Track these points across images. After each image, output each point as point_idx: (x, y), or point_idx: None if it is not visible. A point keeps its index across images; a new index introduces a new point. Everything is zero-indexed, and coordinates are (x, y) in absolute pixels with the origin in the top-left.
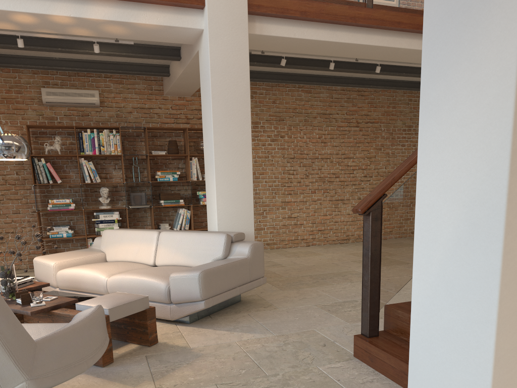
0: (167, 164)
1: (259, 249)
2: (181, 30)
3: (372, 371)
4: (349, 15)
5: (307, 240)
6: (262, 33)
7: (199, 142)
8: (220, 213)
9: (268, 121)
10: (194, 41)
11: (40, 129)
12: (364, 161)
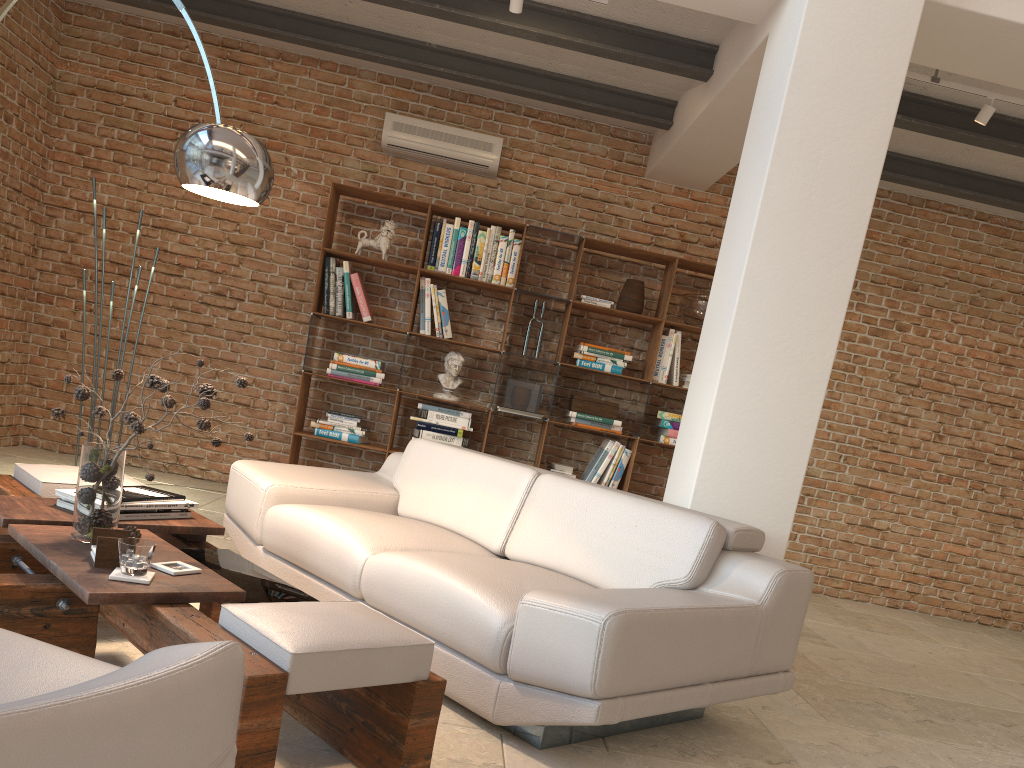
0: (609, 335)
1: (800, 590)
2: None
3: None
4: None
5: (895, 592)
6: (964, 5)
7: (696, 296)
8: (711, 464)
9: (877, 285)
10: (761, 13)
11: (361, 201)
12: None
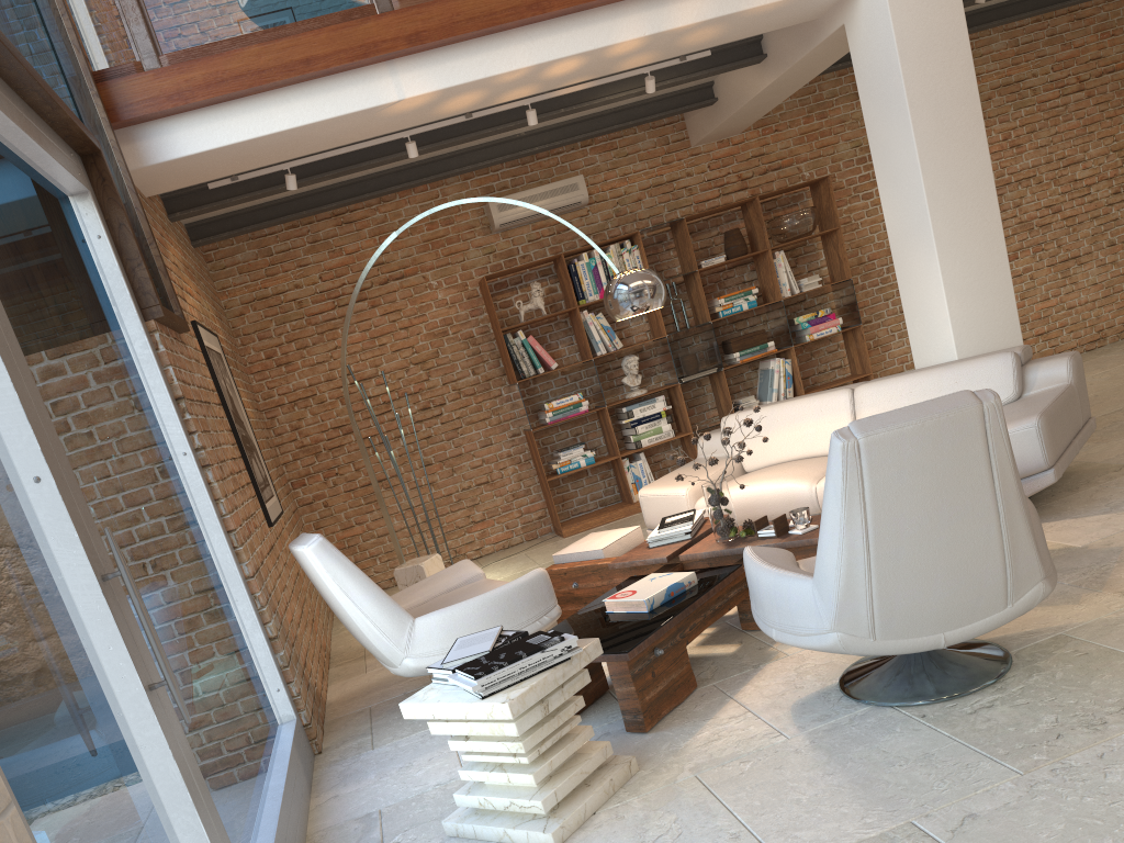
0: (723, 282)
1: (1080, 364)
2: None
3: None
4: None
5: None
6: None
7: (782, 218)
8: (958, 324)
9: None
10: (825, 11)
11: (494, 280)
12: (1109, 160)
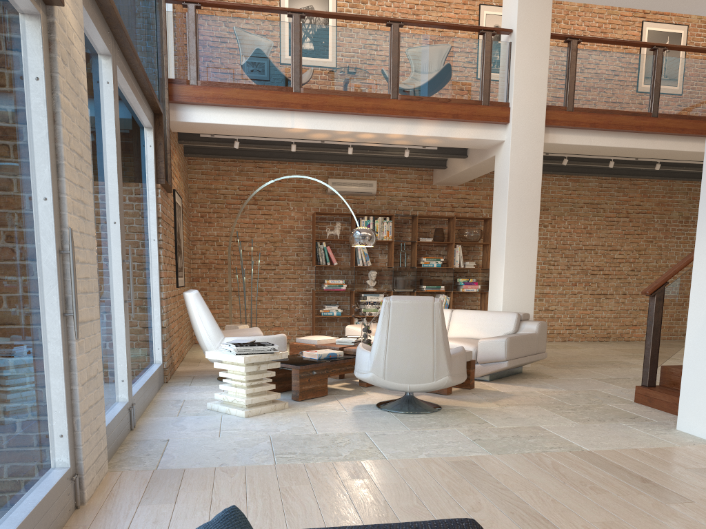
0: (429, 251)
1: (544, 327)
2: (484, 141)
3: (650, 408)
4: (635, 125)
5: (563, 335)
6: (554, 142)
7: (464, 230)
8: (506, 296)
9: None
10: (490, 147)
11: (320, 215)
12: (632, 254)
